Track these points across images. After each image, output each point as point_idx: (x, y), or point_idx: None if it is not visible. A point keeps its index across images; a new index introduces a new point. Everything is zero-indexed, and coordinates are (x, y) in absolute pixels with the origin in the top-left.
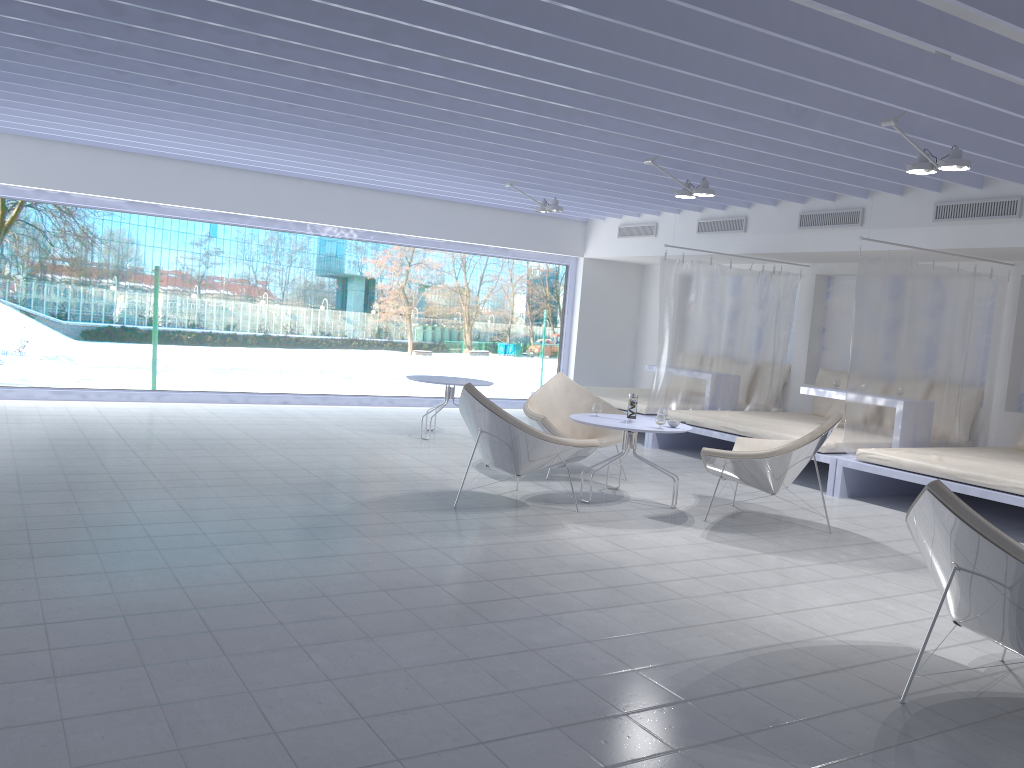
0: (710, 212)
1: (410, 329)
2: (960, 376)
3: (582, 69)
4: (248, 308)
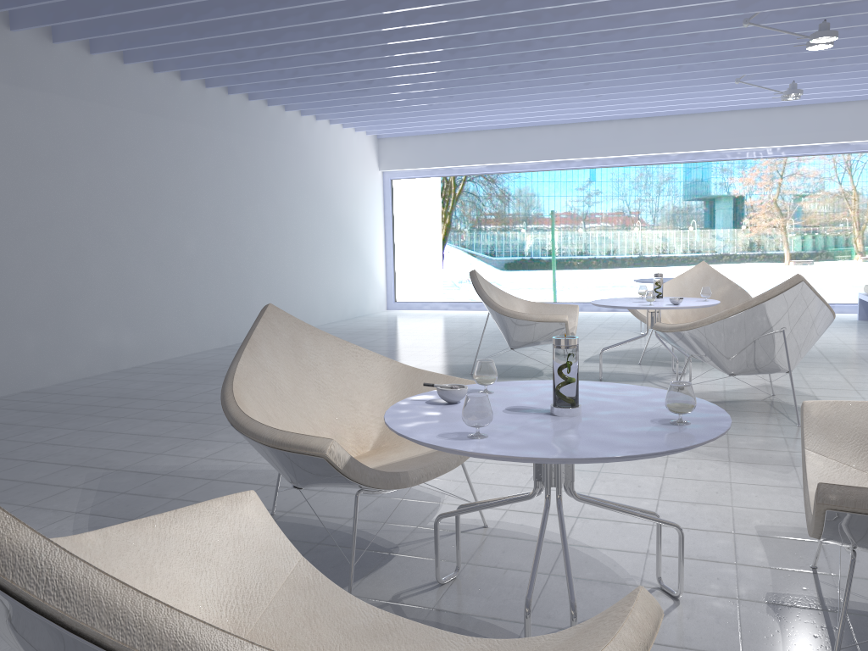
0: None
1: (785, 240)
2: None
3: None
4: (624, 235)
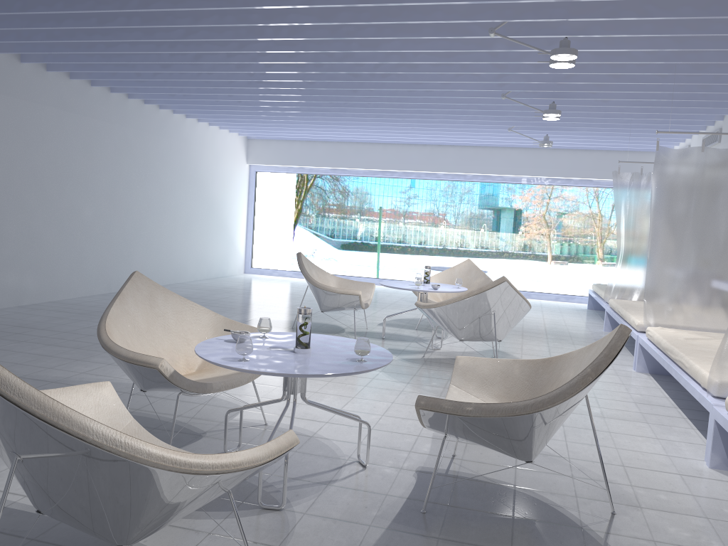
0: (709, 129)
1: (549, 245)
2: None
3: (281, 51)
4: (433, 231)
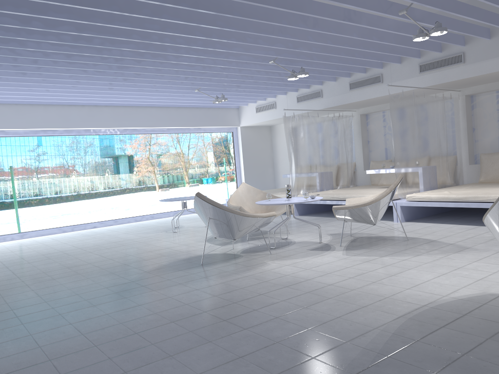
0: (302, 91)
1: (156, 178)
2: (446, 150)
3: None
4: (66, 181)
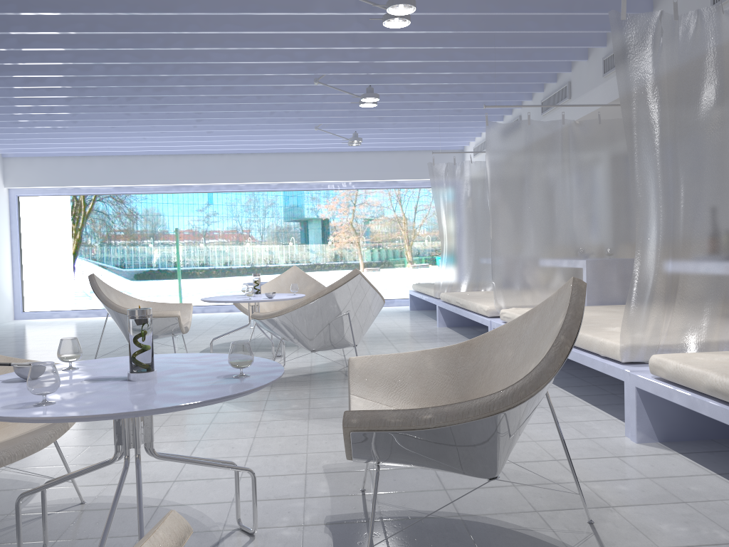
0: (506, 119)
1: (360, 253)
2: None
3: (43, 13)
4: (238, 249)
